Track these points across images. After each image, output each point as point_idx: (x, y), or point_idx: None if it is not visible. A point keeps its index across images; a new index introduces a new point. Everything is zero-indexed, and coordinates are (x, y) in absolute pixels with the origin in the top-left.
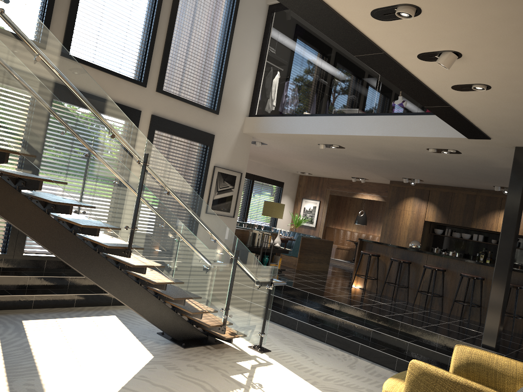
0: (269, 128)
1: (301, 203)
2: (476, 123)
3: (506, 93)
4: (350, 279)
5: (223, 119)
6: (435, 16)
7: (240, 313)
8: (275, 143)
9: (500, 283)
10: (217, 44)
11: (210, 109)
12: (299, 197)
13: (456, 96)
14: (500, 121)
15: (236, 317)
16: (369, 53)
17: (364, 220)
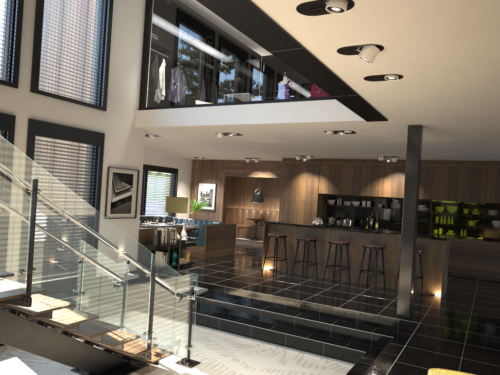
0: (163, 121)
1: (197, 187)
2: (378, 108)
3: (415, 81)
4: (258, 260)
5: (112, 115)
6: (367, 10)
7: (164, 331)
8: (170, 134)
9: (407, 256)
10: (94, 33)
11: (96, 106)
12: (194, 182)
13: (366, 86)
14: (401, 105)
15: (161, 337)
16: (286, 48)
17: (261, 197)
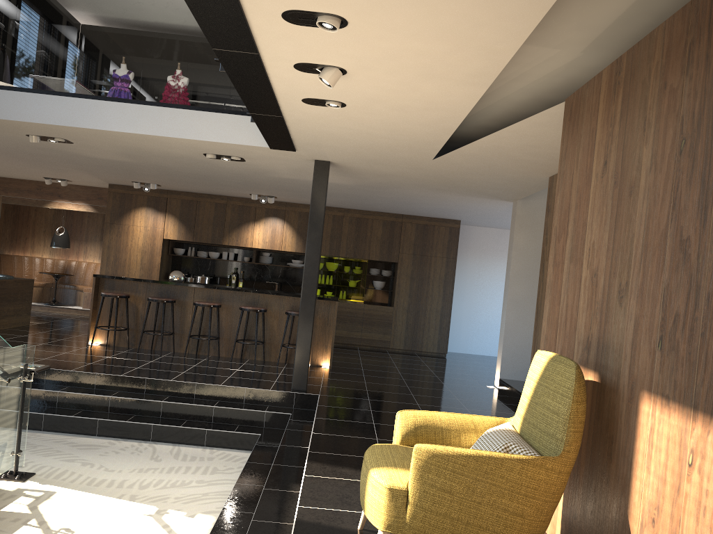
0: None
1: None
2: (294, 135)
3: (355, 113)
4: (73, 332)
5: None
6: (356, 34)
7: None
8: None
9: (307, 317)
10: None
11: None
12: None
13: (298, 108)
14: (323, 136)
15: None
16: (237, 50)
17: (67, 240)
